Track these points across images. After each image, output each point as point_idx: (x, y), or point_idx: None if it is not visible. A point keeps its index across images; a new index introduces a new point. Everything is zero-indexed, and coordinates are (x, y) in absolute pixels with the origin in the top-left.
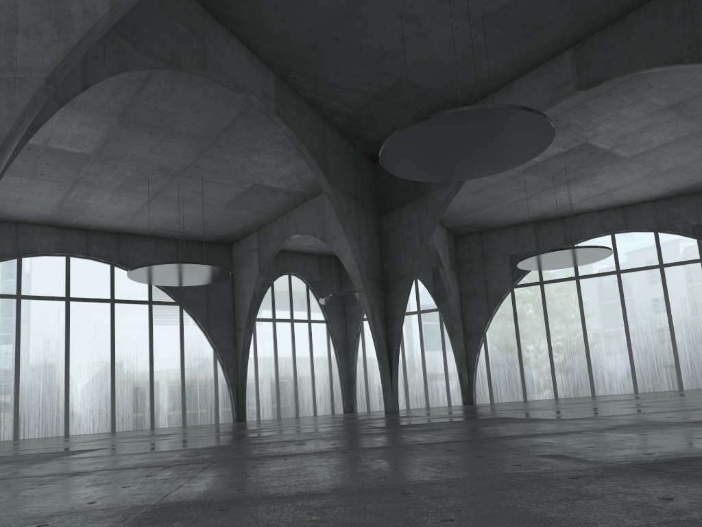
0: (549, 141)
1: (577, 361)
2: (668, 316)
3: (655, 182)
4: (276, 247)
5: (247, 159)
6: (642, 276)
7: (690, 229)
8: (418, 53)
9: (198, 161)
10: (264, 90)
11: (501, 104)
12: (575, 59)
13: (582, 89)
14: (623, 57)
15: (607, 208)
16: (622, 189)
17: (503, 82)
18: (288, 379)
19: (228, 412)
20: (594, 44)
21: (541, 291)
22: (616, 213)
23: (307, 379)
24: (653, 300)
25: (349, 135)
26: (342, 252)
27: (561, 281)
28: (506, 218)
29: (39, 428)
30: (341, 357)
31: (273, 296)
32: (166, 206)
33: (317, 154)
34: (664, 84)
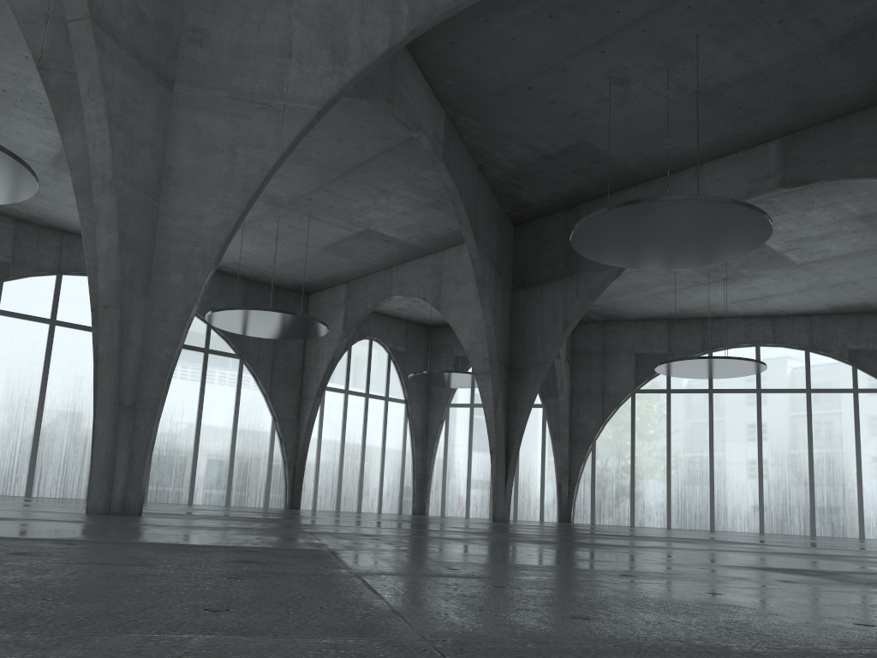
0: (760, 243)
1: (698, 487)
2: (808, 449)
3: (818, 295)
4: (371, 306)
5: (372, 200)
6: (785, 399)
7: (846, 353)
8: (613, 117)
9: (314, 194)
10: (435, 132)
11: (729, 198)
12: (782, 152)
13: (786, 186)
14: (839, 160)
15: (755, 316)
16: (779, 297)
17: (693, 162)
18: (354, 464)
19: (280, 496)
20: (806, 140)
21: (666, 400)
22: (765, 322)
23: (375, 467)
24: (794, 429)
25: (500, 192)
26: (460, 324)
27: (691, 392)
28: (640, 310)
29: (57, 486)
30: (418, 447)
31: (349, 363)
32: (252, 238)
33: (470, 210)
34: (864, 191)
